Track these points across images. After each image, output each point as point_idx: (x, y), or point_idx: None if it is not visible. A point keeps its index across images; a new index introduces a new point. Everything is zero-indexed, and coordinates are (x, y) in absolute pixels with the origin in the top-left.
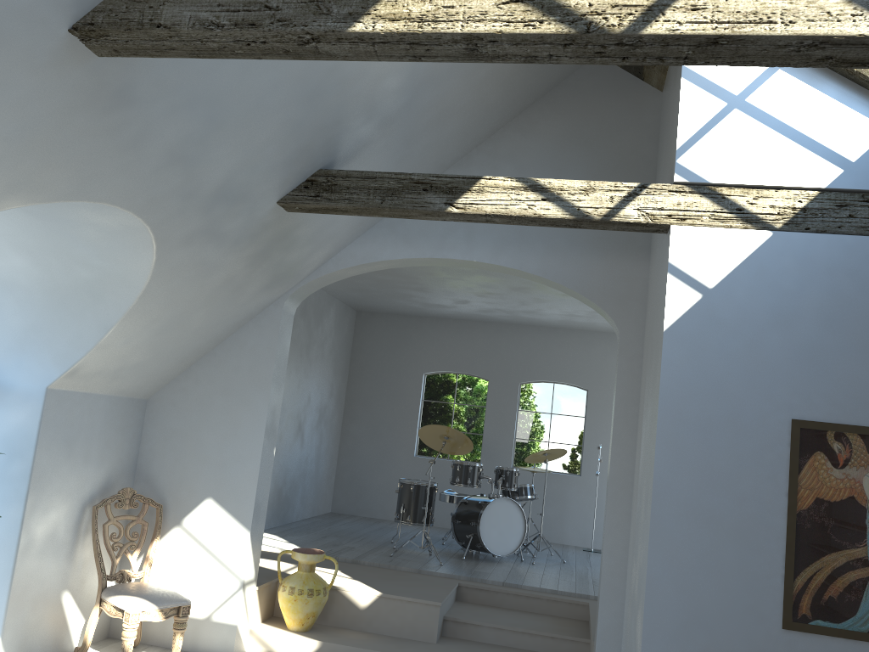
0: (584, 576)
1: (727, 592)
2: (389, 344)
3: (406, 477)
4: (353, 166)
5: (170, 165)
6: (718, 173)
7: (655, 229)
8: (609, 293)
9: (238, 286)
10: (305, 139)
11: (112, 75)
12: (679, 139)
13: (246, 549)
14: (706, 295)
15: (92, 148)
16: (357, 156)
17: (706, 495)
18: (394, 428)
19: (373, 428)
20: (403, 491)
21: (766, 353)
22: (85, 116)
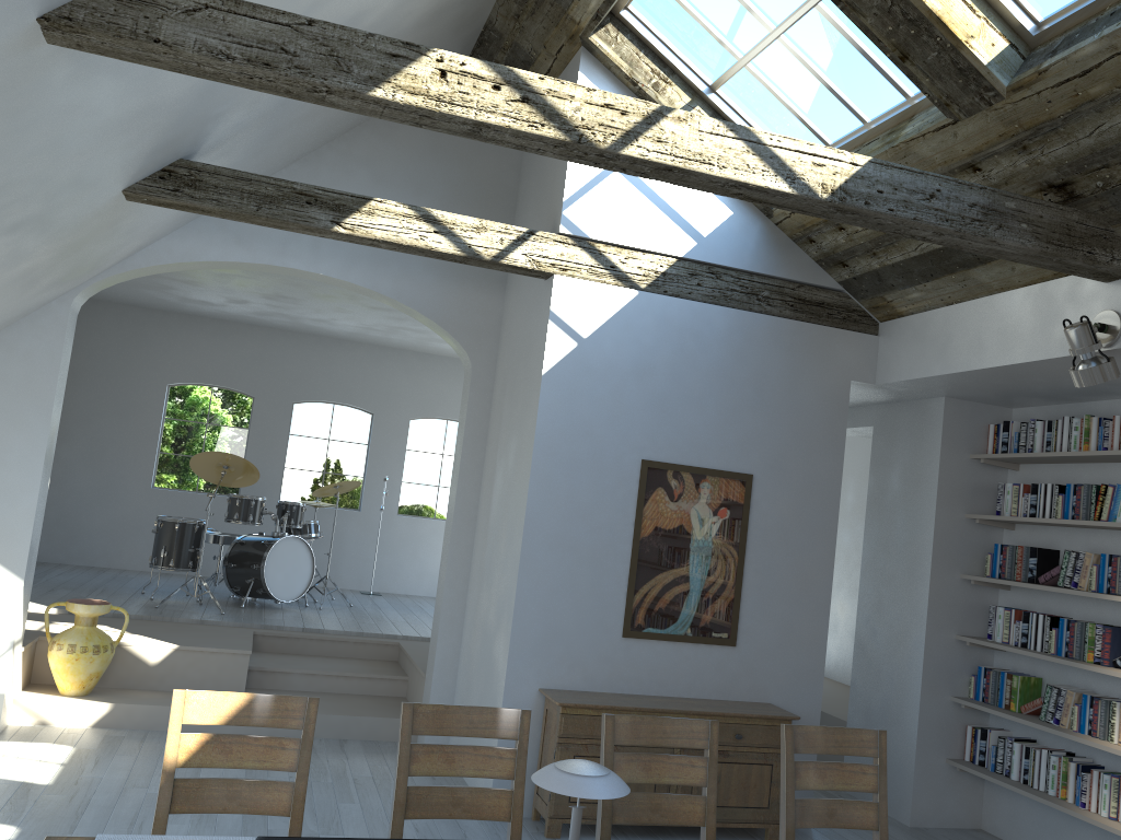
0: (380, 618)
1: (581, 610)
2: (120, 343)
3: (140, 514)
4: (211, 157)
5: (47, 149)
6: (598, 230)
7: (537, 275)
8: (464, 324)
9: (34, 279)
10: (183, 129)
11: (48, 61)
12: (566, 192)
13: (18, 602)
14: (581, 344)
15: None
16: (220, 147)
17: (569, 526)
18: (124, 452)
19: (94, 452)
20: (165, 531)
21: (626, 401)
22: None
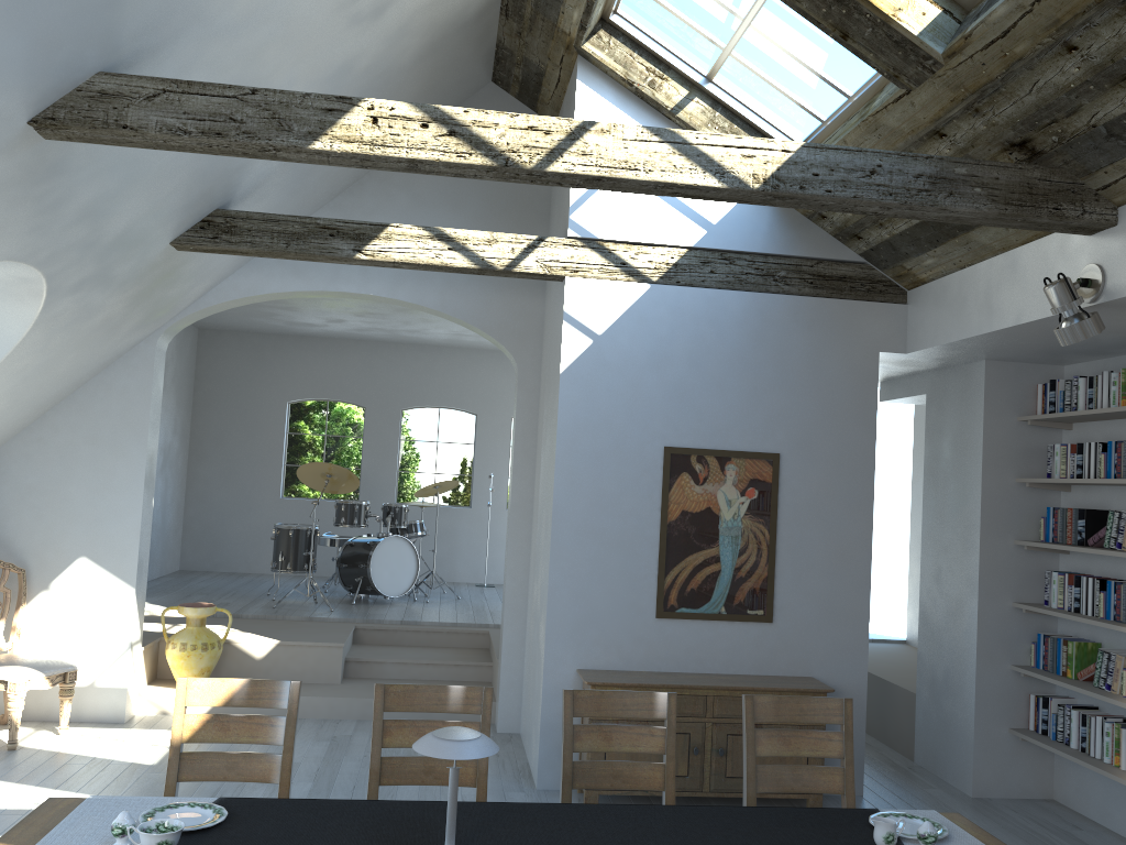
0: (481, 608)
1: (613, 594)
2: (243, 368)
3: (272, 523)
4: (248, 203)
5: (81, 220)
6: (605, 230)
7: (552, 278)
8: (508, 328)
9: (114, 326)
10: (208, 185)
11: (52, 153)
12: (572, 196)
13: (132, 608)
14: (596, 341)
15: (17, 214)
16: (254, 194)
17: (596, 514)
18: (254, 467)
19: (228, 468)
20: (281, 538)
21: (645, 391)
22: (19, 188)
